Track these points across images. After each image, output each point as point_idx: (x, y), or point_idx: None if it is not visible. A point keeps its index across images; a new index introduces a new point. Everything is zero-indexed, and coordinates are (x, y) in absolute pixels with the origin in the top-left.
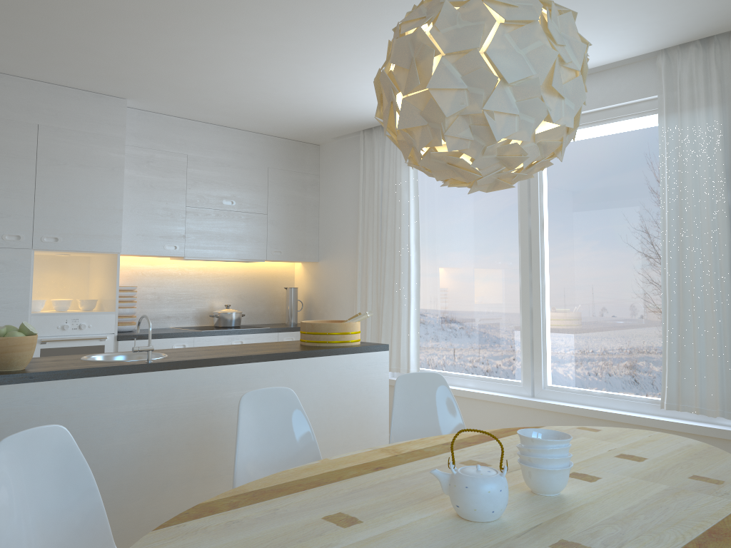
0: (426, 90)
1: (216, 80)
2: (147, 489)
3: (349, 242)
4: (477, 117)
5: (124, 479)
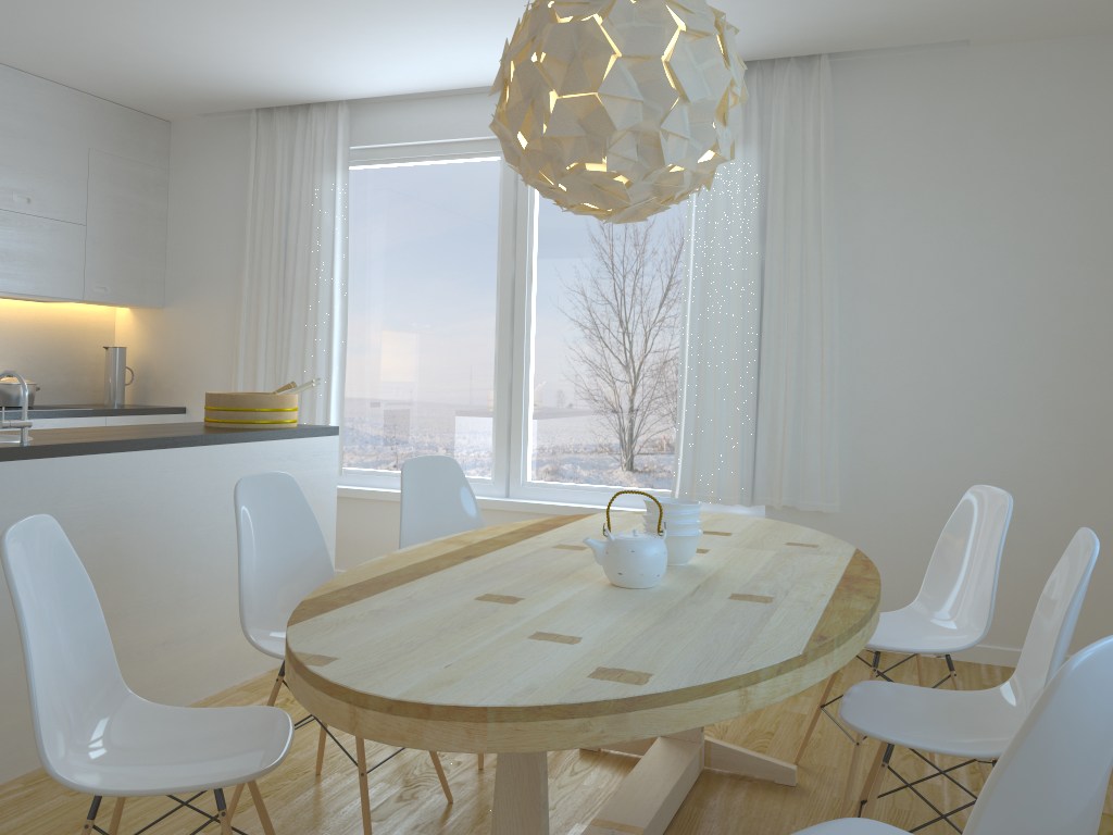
0: (592, 95)
1: None
2: None
3: (224, 279)
4: (649, 136)
5: None
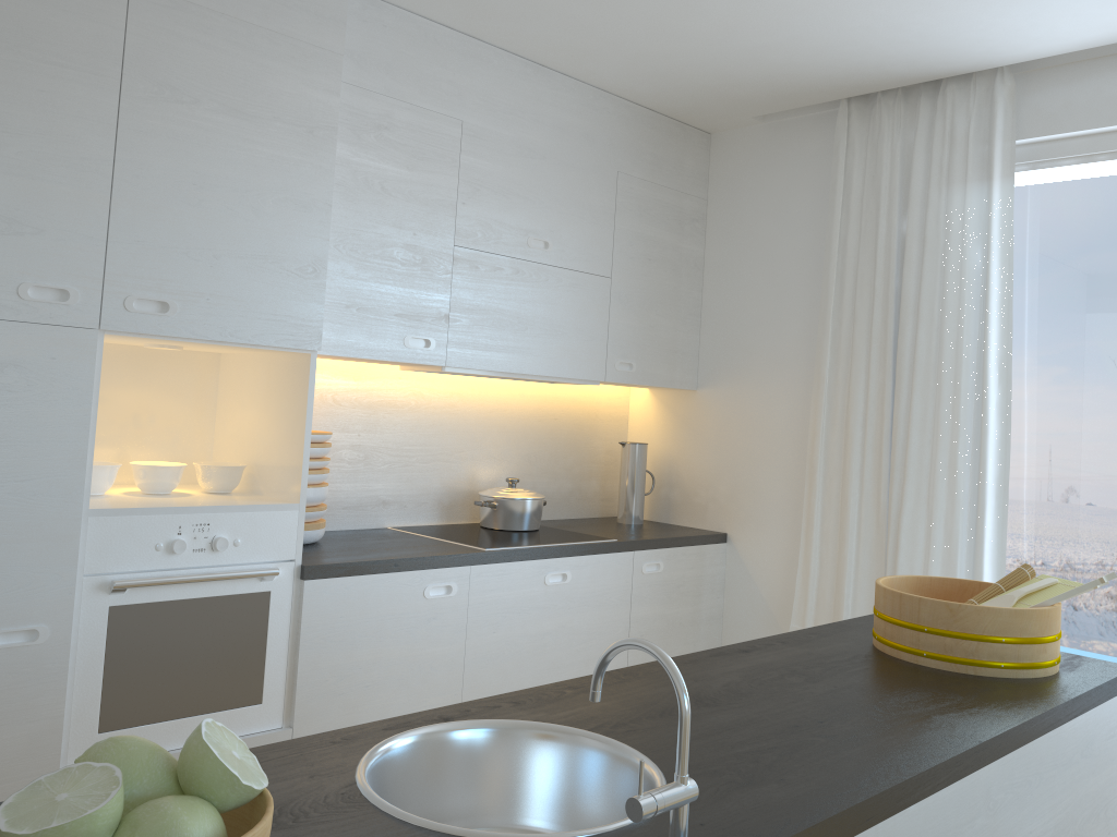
0: None
1: None
2: None
3: (787, 352)
4: None
5: None
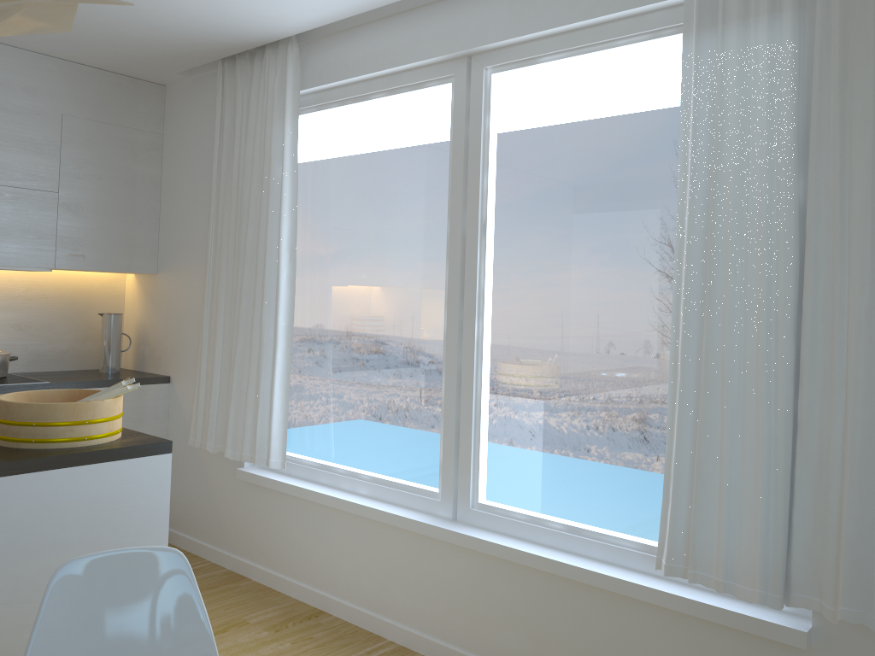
0: None
1: None
2: None
3: (199, 244)
4: None
5: None
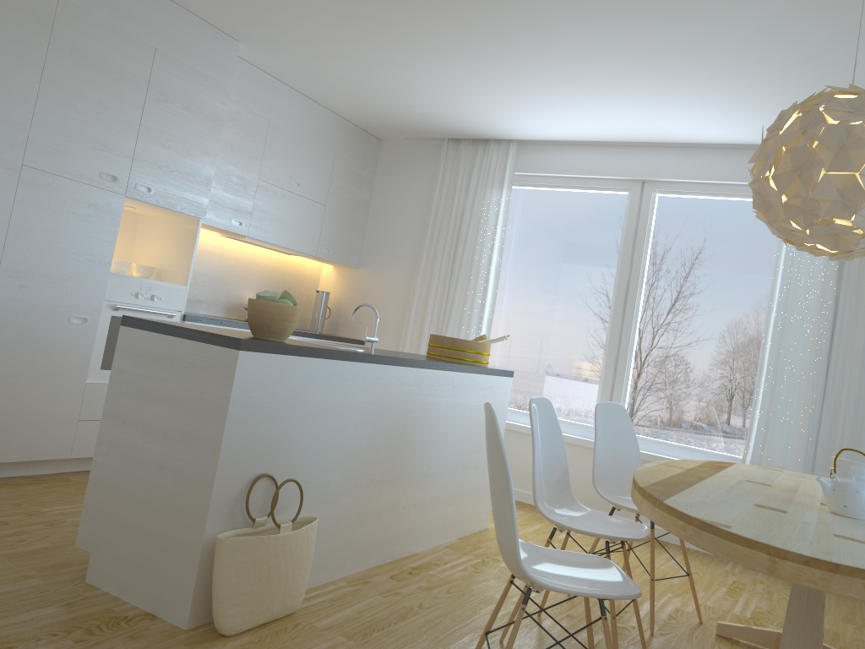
0: (852, 174)
1: (372, 55)
2: (358, 484)
3: (405, 254)
4: None
5: (346, 472)
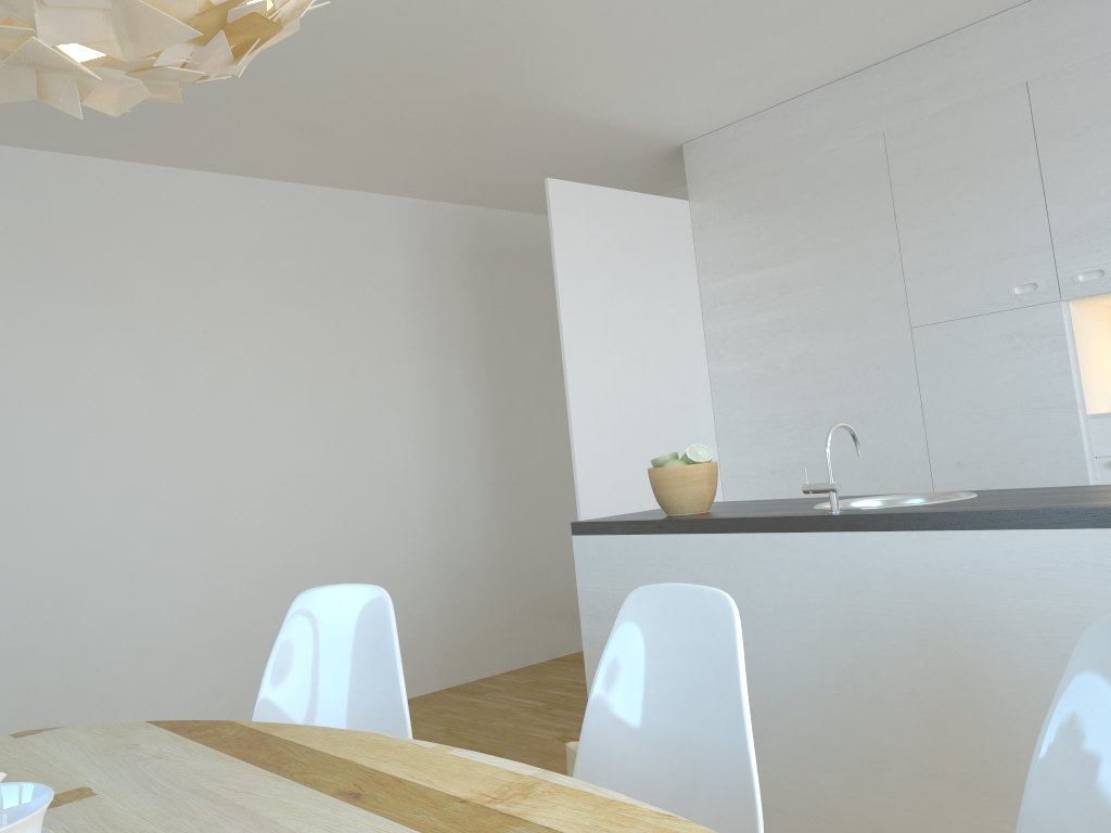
0: None
1: None
2: (844, 758)
3: None
4: None
5: (802, 725)
